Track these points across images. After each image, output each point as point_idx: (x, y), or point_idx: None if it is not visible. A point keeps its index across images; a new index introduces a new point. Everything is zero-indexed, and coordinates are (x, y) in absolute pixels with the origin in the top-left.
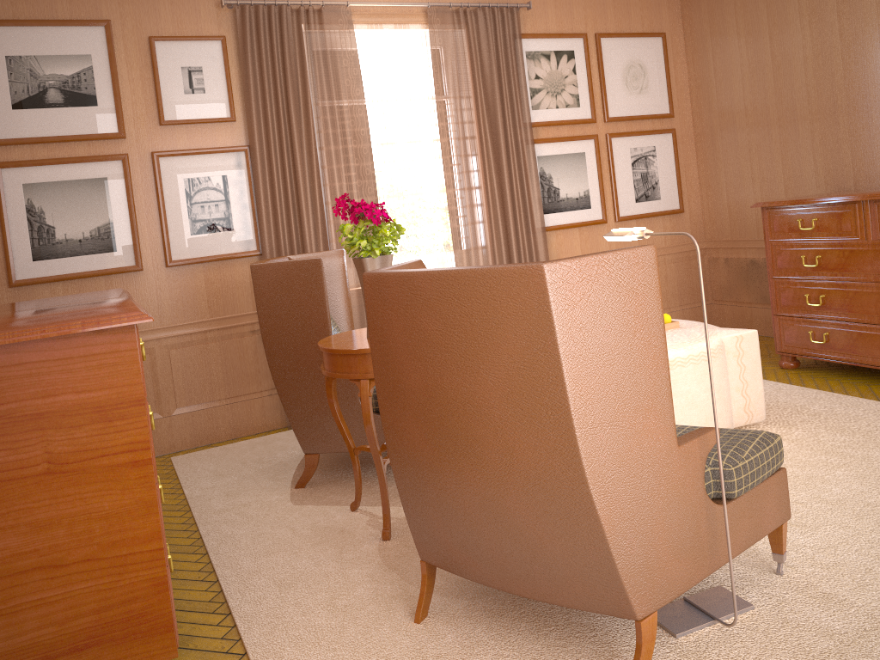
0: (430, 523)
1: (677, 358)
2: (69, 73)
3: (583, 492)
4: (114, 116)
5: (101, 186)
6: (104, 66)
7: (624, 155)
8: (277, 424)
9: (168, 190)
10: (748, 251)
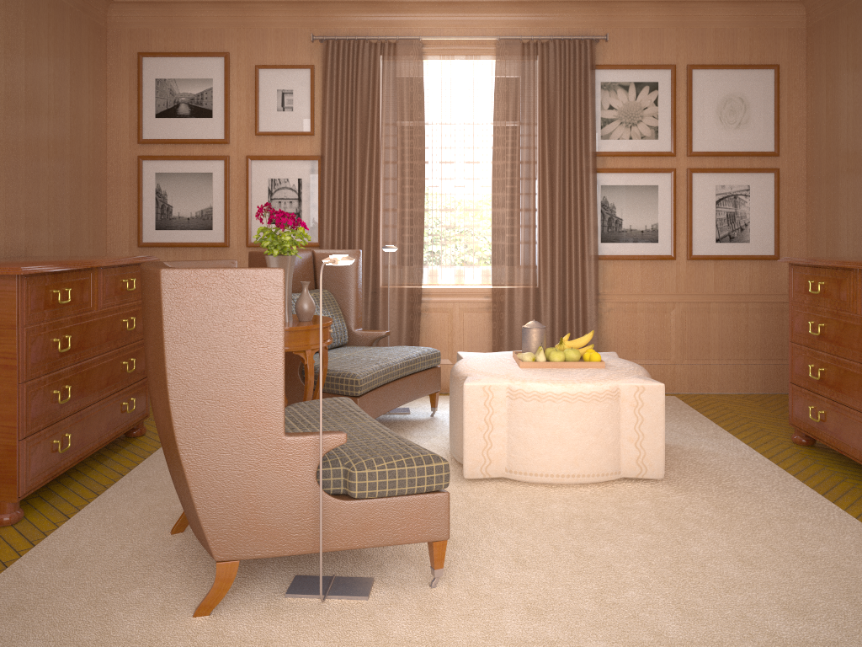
0: None
1: (549, 393)
2: (195, 92)
3: (175, 447)
4: (223, 126)
5: (207, 179)
6: (220, 88)
7: (706, 192)
8: None
9: (254, 186)
10: None
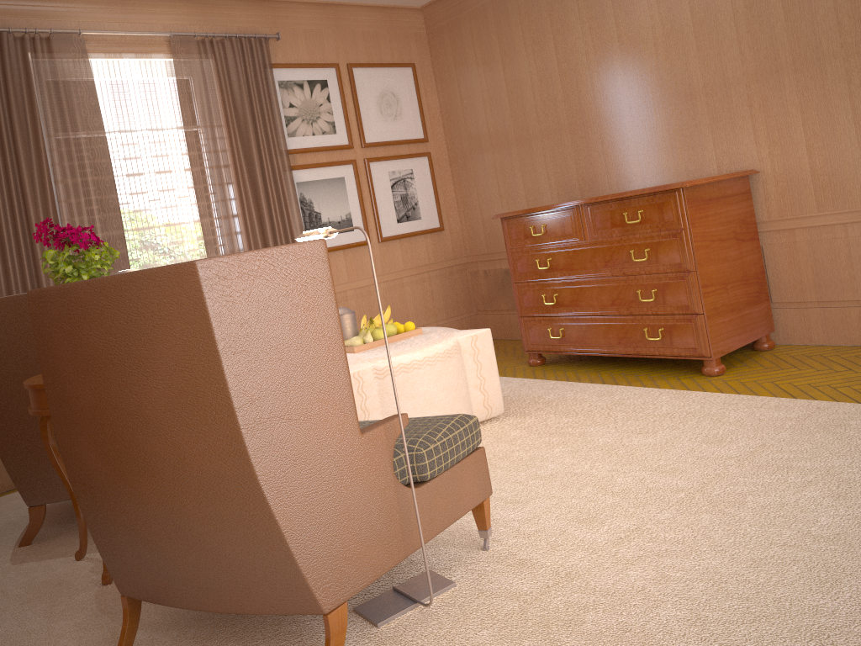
0: (121, 552)
1: (413, 361)
2: None
3: (255, 490)
4: None
5: None
6: None
7: (383, 179)
8: None
9: None
10: (503, 262)
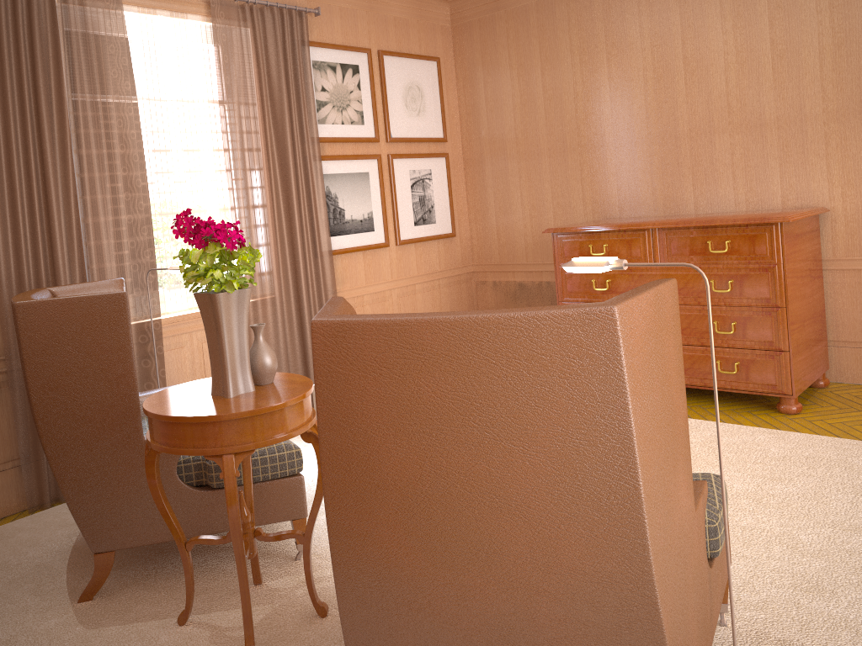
0: None
1: None
2: None
3: (646, 593)
4: None
5: None
6: None
7: (404, 177)
8: (11, 509)
9: None
10: (517, 274)
